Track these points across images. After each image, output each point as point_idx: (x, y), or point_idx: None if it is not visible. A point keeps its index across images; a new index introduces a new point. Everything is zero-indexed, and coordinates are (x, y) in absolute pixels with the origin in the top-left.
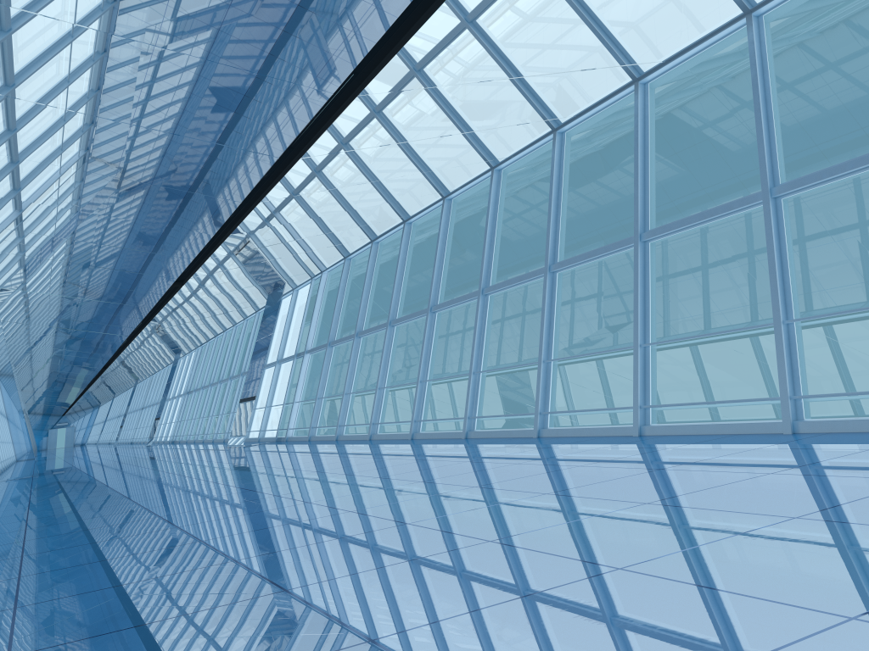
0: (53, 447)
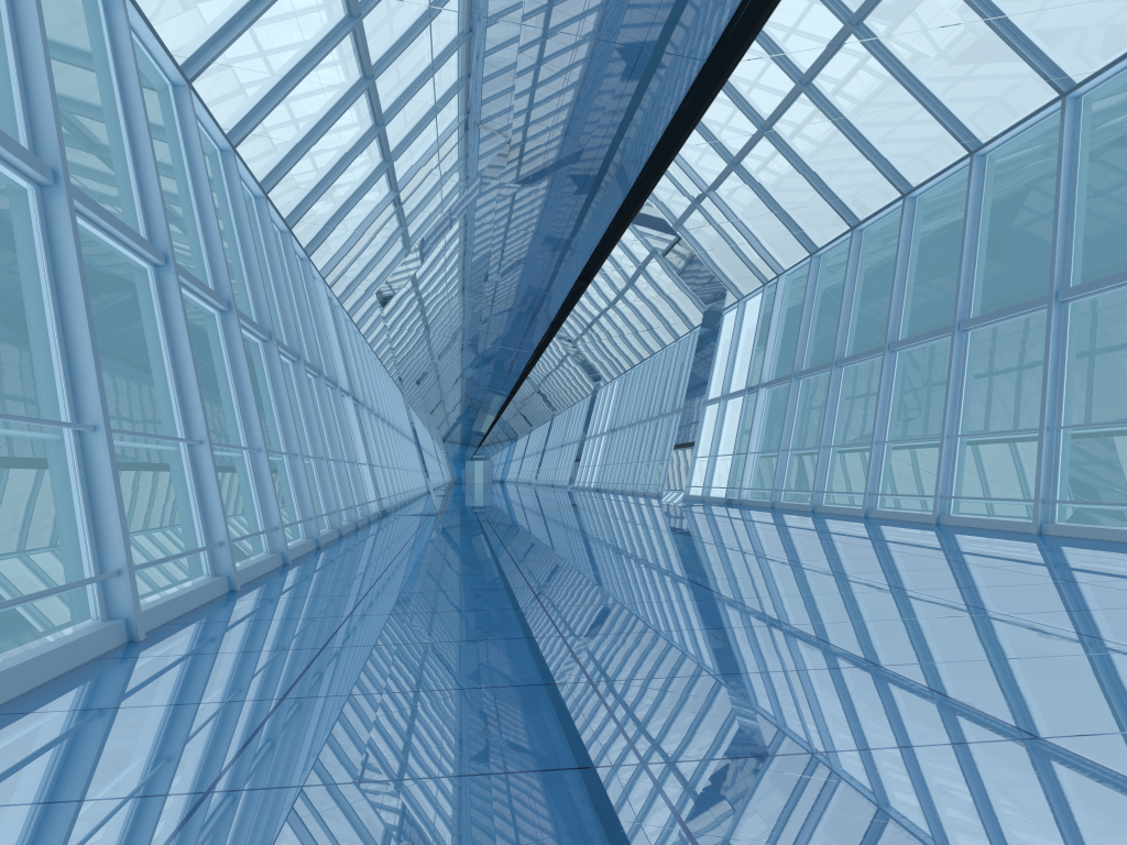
0: (471, 481)
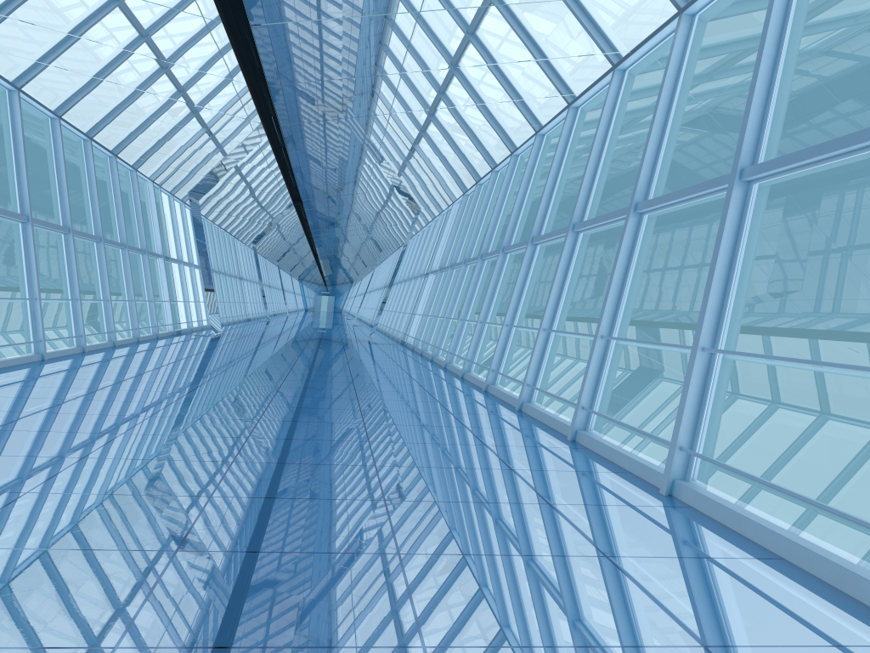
0: (318, 310)
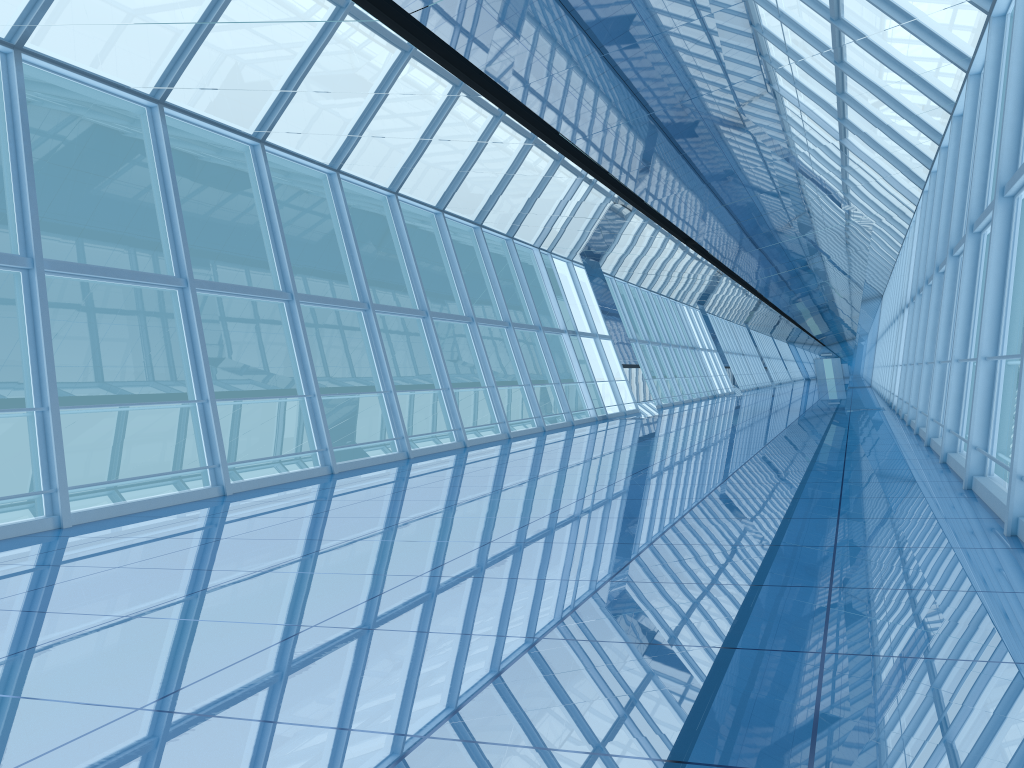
0: (822, 377)
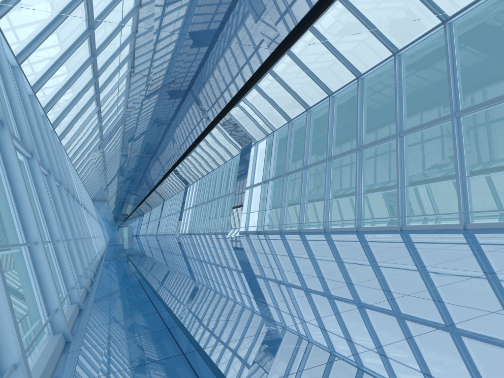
0: (122, 237)
